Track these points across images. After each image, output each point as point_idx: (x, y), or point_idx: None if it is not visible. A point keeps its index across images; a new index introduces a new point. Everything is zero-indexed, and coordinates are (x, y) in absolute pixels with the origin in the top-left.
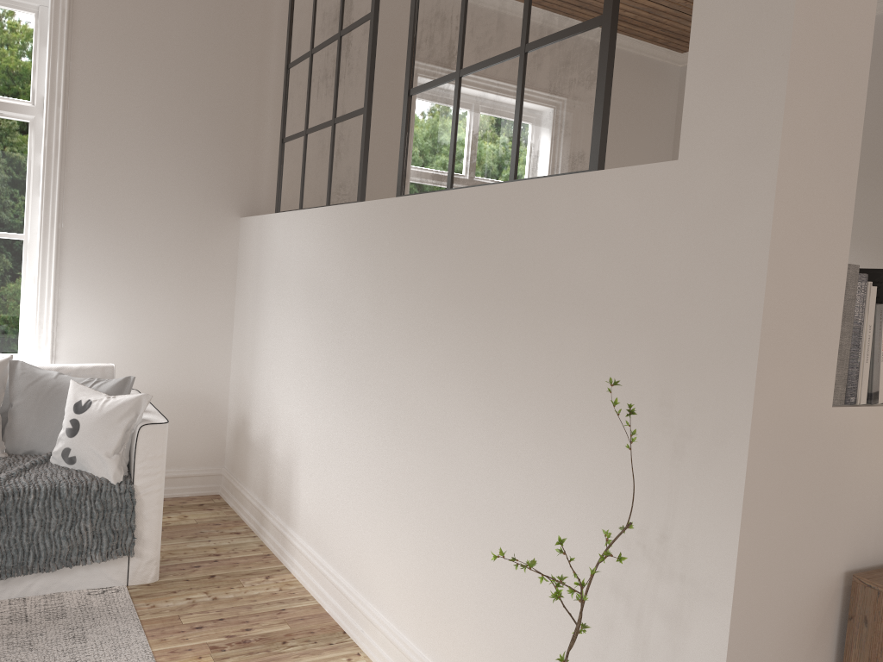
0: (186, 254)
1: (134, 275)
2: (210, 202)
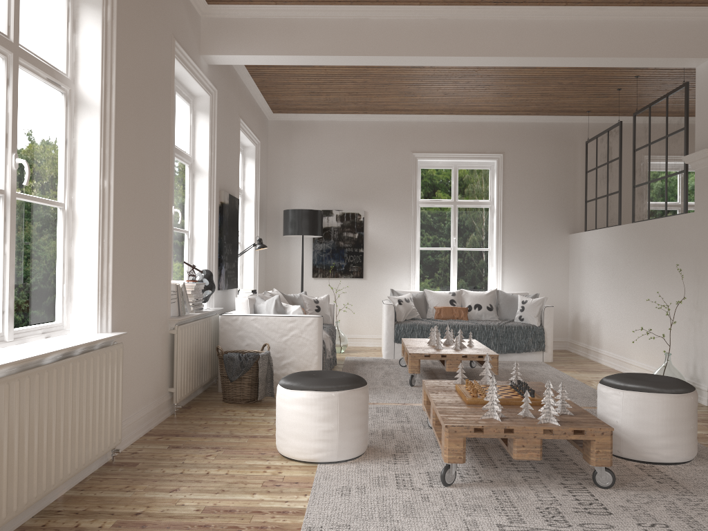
0: (548, 251)
1: (528, 260)
2: (556, 229)
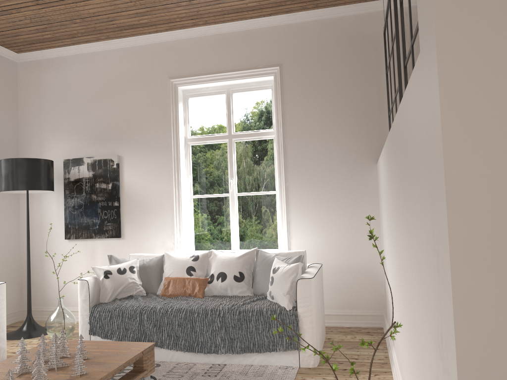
0: (348, 189)
1: (322, 204)
2: (358, 159)
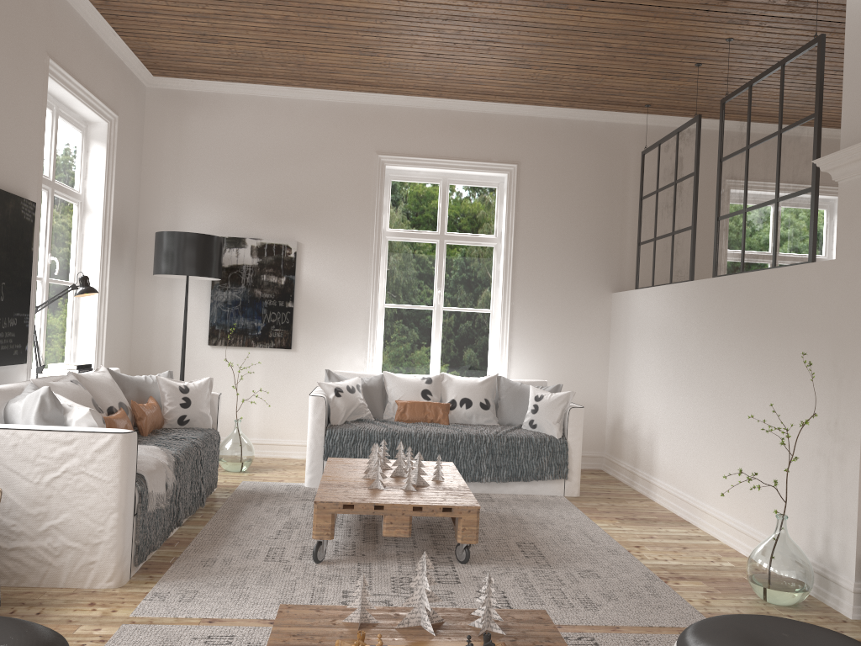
0: (580, 317)
1: (550, 330)
2: (593, 284)
